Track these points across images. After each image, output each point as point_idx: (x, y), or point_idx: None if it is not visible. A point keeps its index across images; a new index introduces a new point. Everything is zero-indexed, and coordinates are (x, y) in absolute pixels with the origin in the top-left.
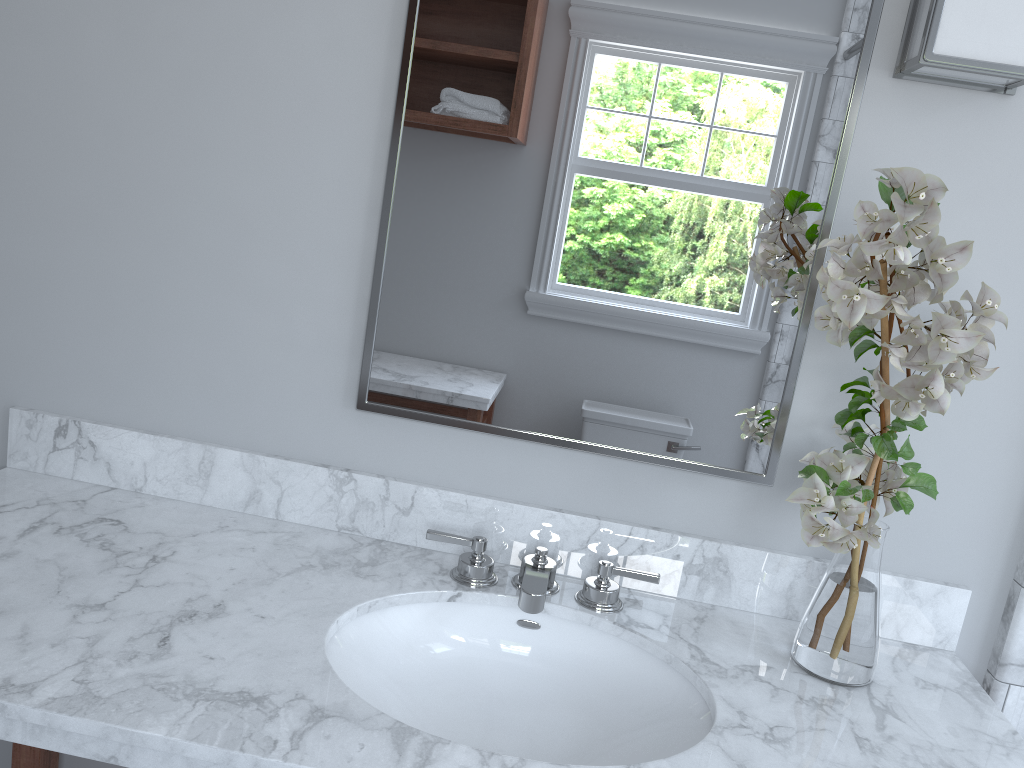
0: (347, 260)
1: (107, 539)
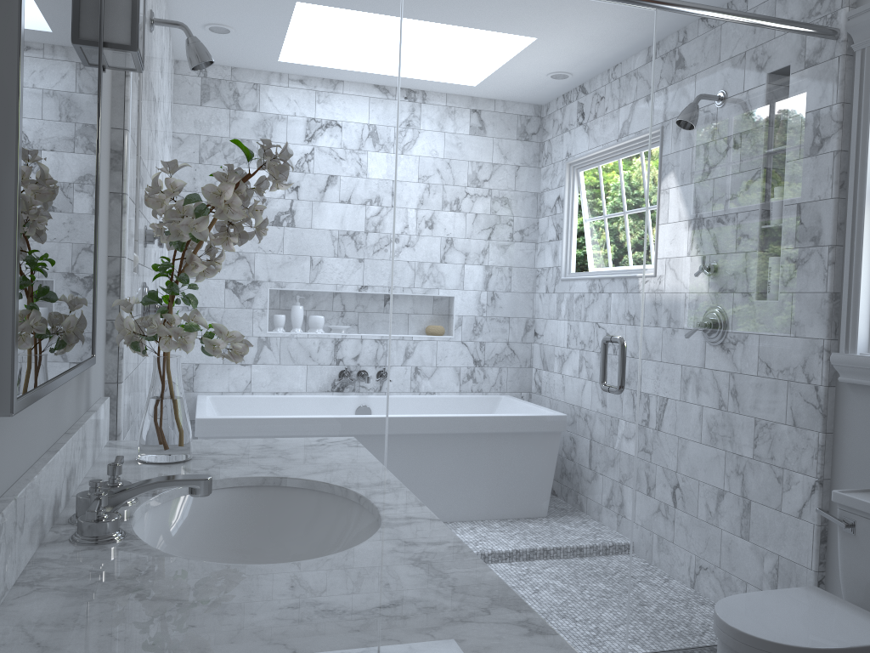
0: None
1: None
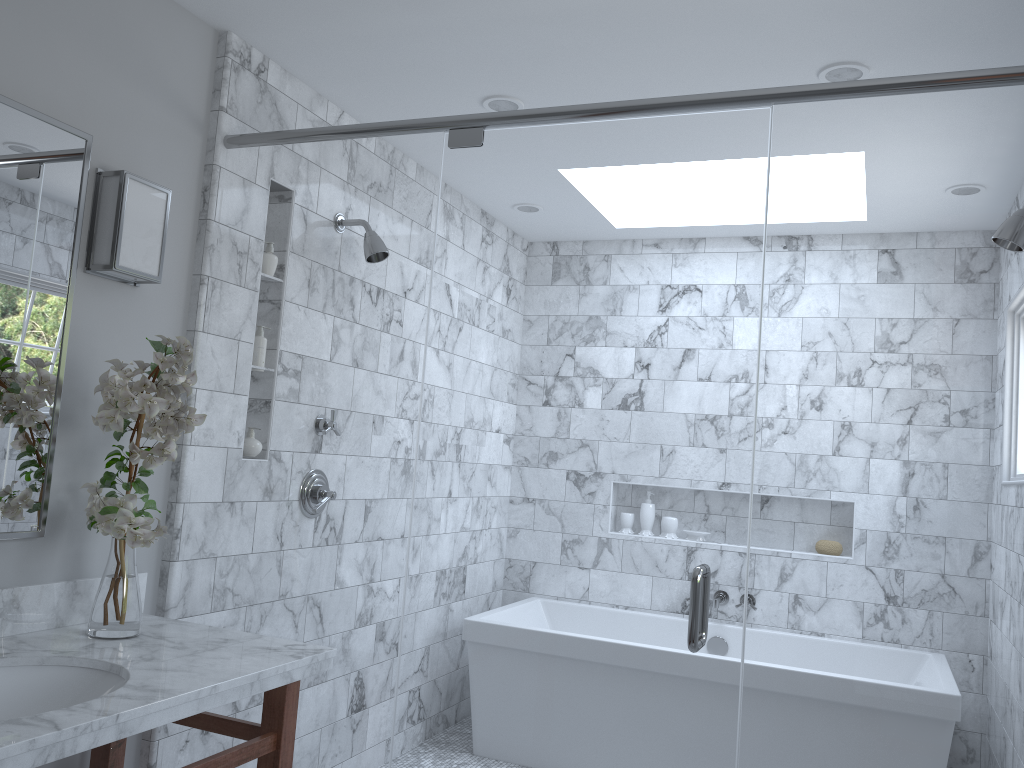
0: None
1: None
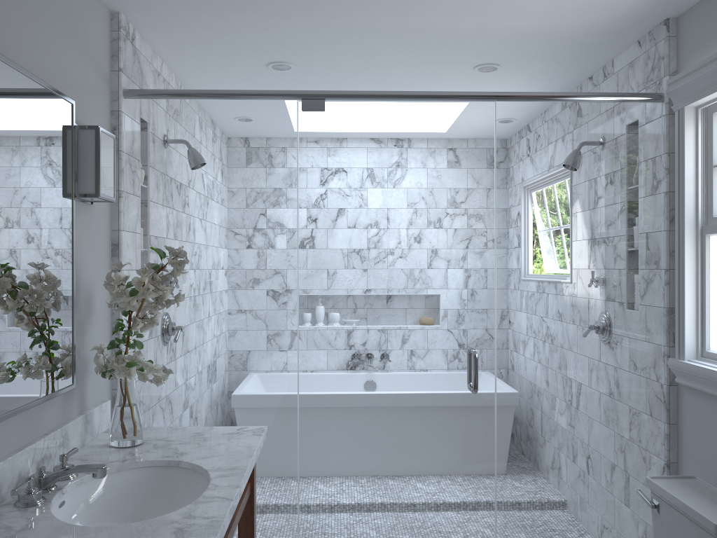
0: None
1: None
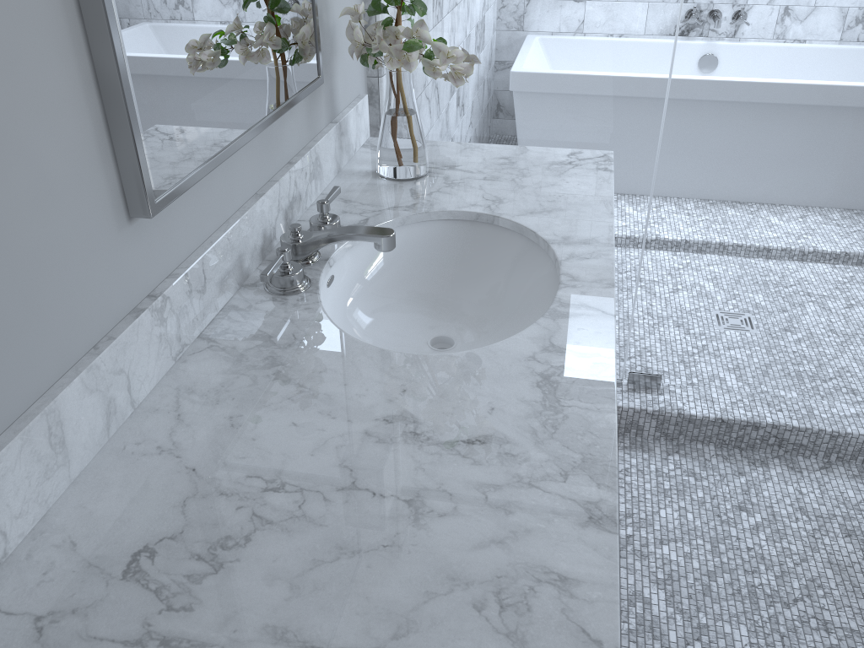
0: (54, 27)
1: (211, 546)
